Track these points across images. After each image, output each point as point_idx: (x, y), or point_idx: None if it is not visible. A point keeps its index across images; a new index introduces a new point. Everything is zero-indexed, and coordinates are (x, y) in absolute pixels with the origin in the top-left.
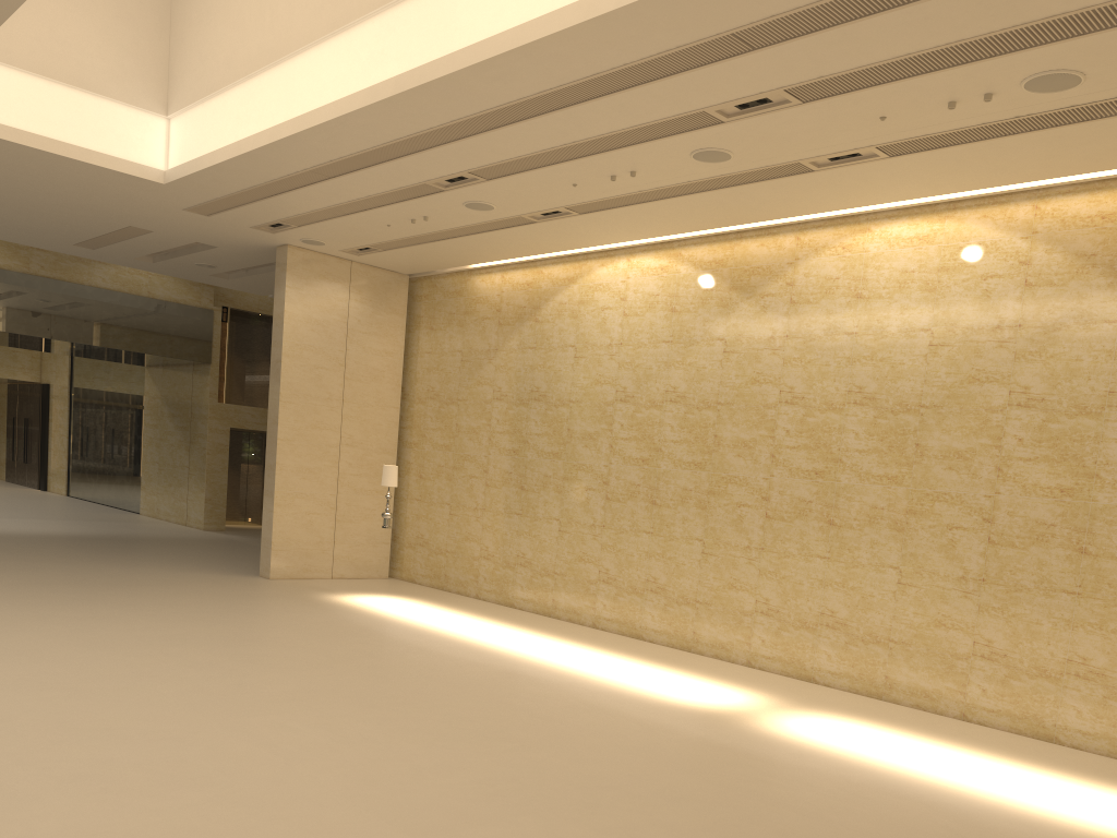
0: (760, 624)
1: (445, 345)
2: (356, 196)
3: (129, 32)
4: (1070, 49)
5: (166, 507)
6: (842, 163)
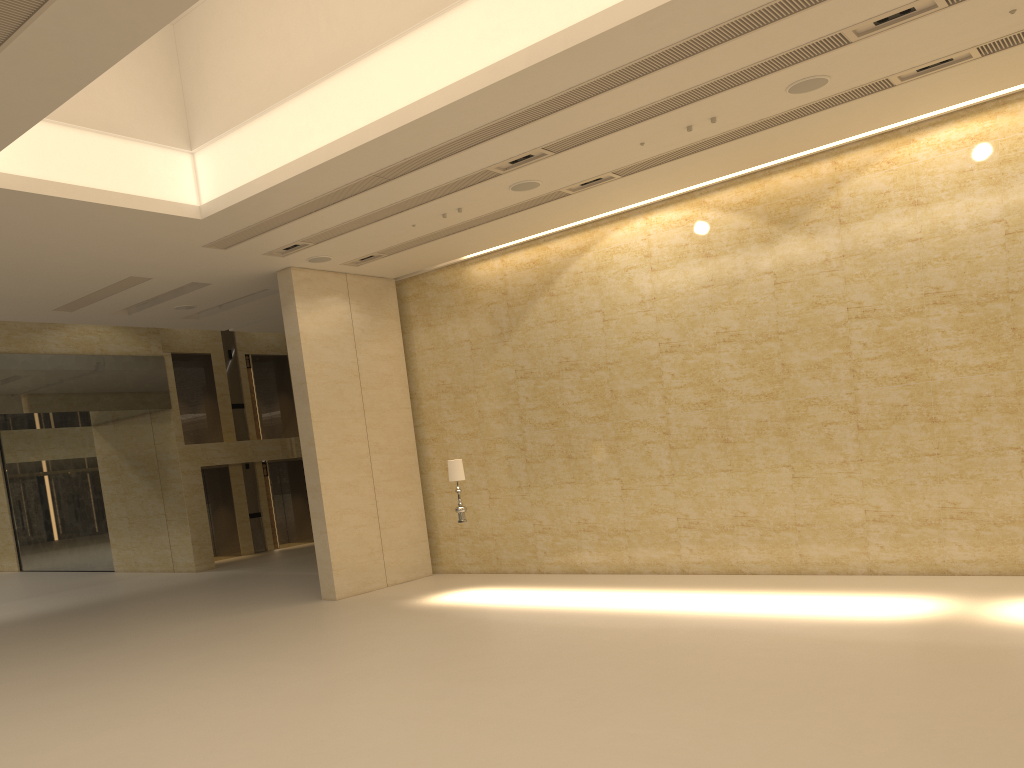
0: (875, 532)
1: (449, 338)
2: (401, 198)
3: (143, 70)
4: None
5: (146, 559)
6: (929, 71)
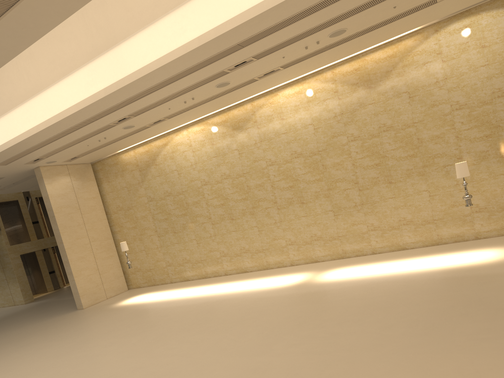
0: (290, 249)
1: (118, 186)
2: (77, 138)
3: None
4: (343, 23)
5: (0, 301)
6: (268, 74)
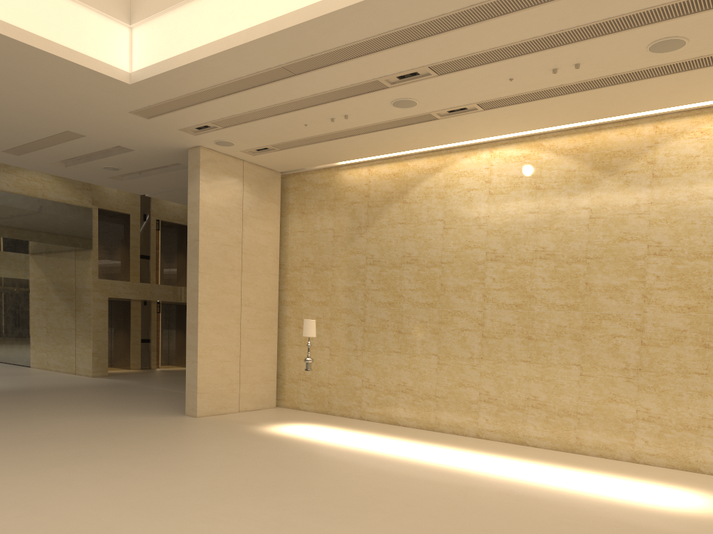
0: (642, 429)
1: (317, 225)
2: (301, 95)
3: None
4: None
5: (55, 361)
6: None
